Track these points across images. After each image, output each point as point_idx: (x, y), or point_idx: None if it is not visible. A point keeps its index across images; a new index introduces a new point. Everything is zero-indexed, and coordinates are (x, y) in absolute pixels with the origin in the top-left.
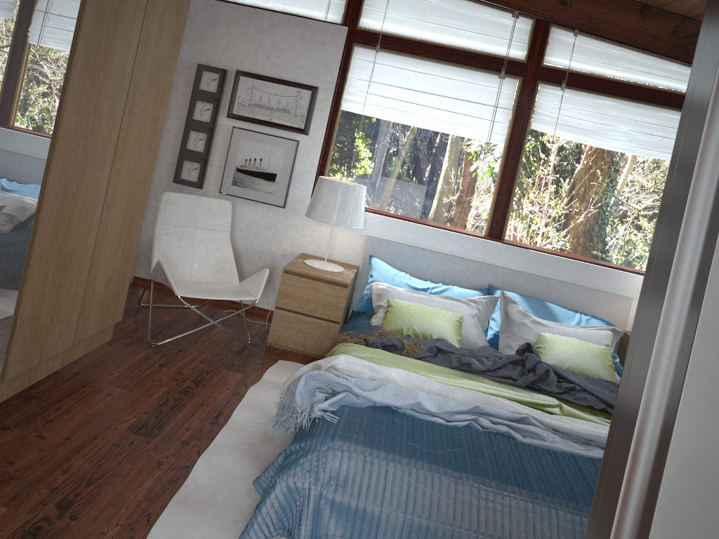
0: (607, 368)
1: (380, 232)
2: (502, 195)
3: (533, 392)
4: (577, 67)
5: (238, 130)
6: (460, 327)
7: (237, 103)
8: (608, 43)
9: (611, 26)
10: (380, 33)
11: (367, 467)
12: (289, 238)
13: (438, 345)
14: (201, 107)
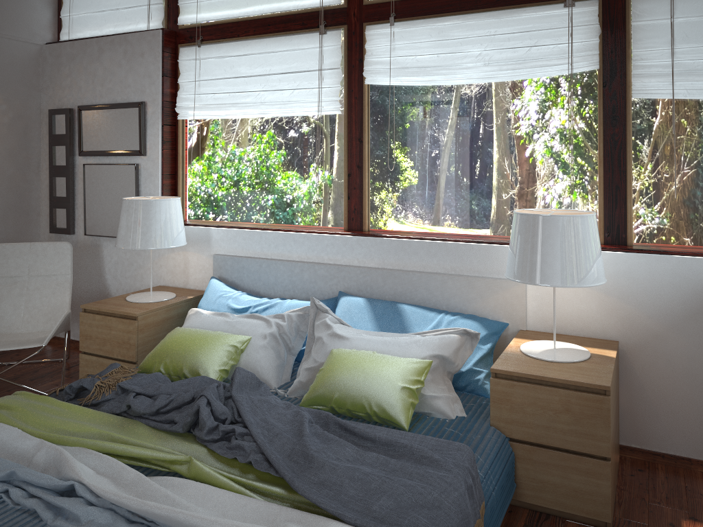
0: (395, 392)
1: (227, 248)
2: (353, 175)
3: (185, 441)
4: None
5: (88, 167)
6: (232, 353)
7: (84, 139)
8: None
9: None
10: (196, 25)
11: None
12: (149, 271)
13: (121, 383)
14: (58, 152)
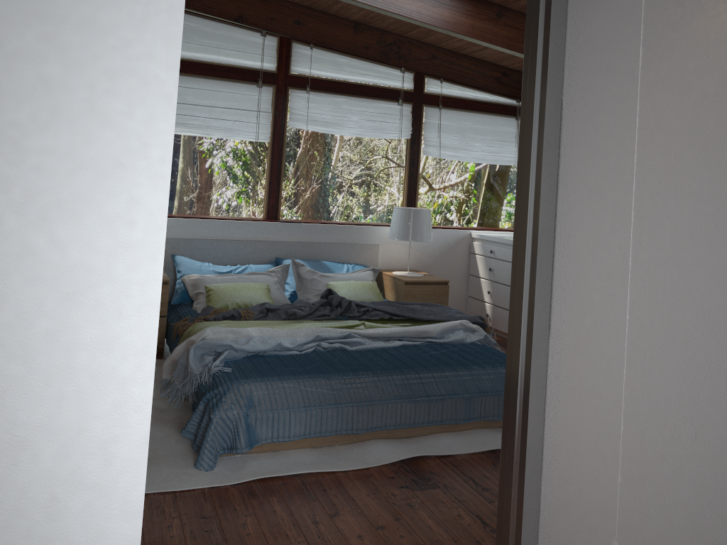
0: (378, 295)
1: (176, 233)
2: (273, 183)
3: (343, 320)
4: (316, 73)
5: None
6: (270, 293)
7: None
8: (335, 54)
9: (335, 40)
10: None
11: (270, 388)
12: None
13: (267, 306)
14: None
